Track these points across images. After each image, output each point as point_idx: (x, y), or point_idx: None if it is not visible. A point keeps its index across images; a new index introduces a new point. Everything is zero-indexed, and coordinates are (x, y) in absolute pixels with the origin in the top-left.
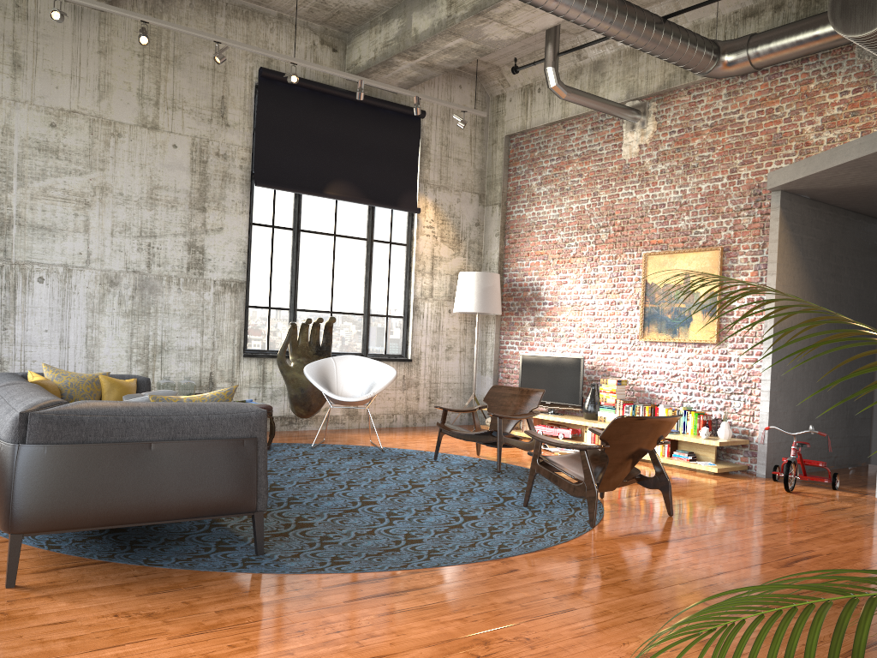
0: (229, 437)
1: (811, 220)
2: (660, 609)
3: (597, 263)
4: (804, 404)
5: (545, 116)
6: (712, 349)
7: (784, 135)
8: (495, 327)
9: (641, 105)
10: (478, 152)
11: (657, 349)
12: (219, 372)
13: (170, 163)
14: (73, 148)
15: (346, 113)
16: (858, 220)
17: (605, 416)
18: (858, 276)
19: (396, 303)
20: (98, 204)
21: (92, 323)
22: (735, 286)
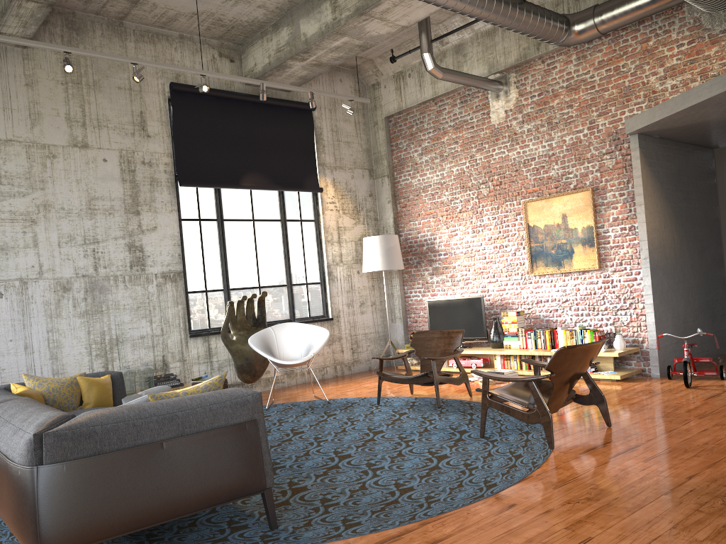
0: (232, 423)
1: (663, 155)
2: (666, 524)
3: (482, 215)
4: (679, 310)
5: (418, 96)
6: (596, 275)
7: (632, 87)
8: (399, 280)
9: (503, 77)
10: (363, 134)
11: (546, 280)
12: (170, 354)
13: (102, 175)
14: (14, 173)
15: (249, 114)
16: (696, 151)
17: (510, 344)
18: (702, 197)
19: (313, 272)
20: (43, 220)
21: (52, 327)
22: (608, 219)
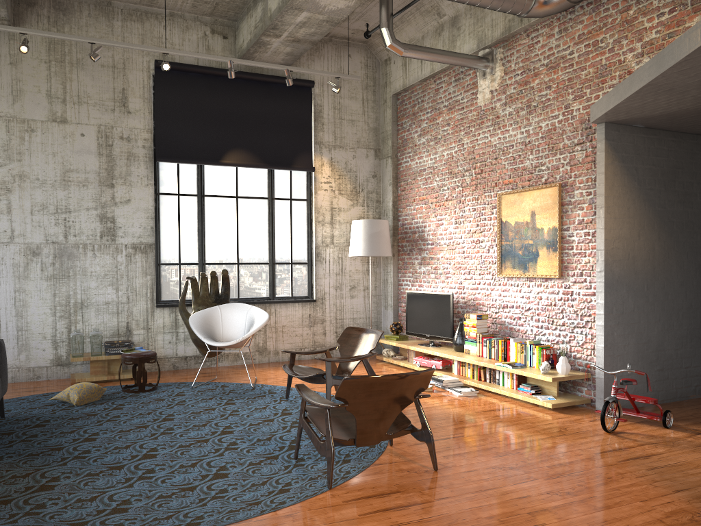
0: None
1: (648, 149)
2: None
3: (464, 205)
4: (651, 336)
5: (419, 73)
6: (557, 284)
7: (608, 66)
8: (392, 267)
9: (490, 53)
10: (371, 112)
11: (513, 284)
12: (135, 321)
13: (79, 149)
14: None
15: (239, 91)
16: None
17: (469, 349)
18: None
19: (300, 251)
20: (17, 189)
21: (19, 287)
22: (573, 221)
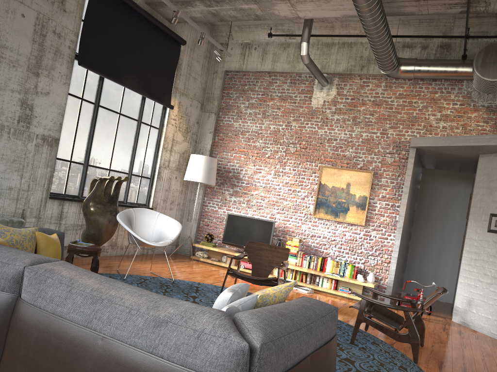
0: (330, 337)
1: (416, 165)
2: None
3: (285, 165)
4: (400, 263)
5: (258, 66)
6: (360, 229)
7: (417, 118)
8: (202, 192)
9: (329, 78)
10: (204, 76)
11: (323, 223)
12: (30, 209)
13: (17, 28)
14: None
15: (142, 27)
16: (420, 167)
17: (288, 260)
18: (416, 195)
19: (147, 168)
20: None
21: None
22: (378, 195)
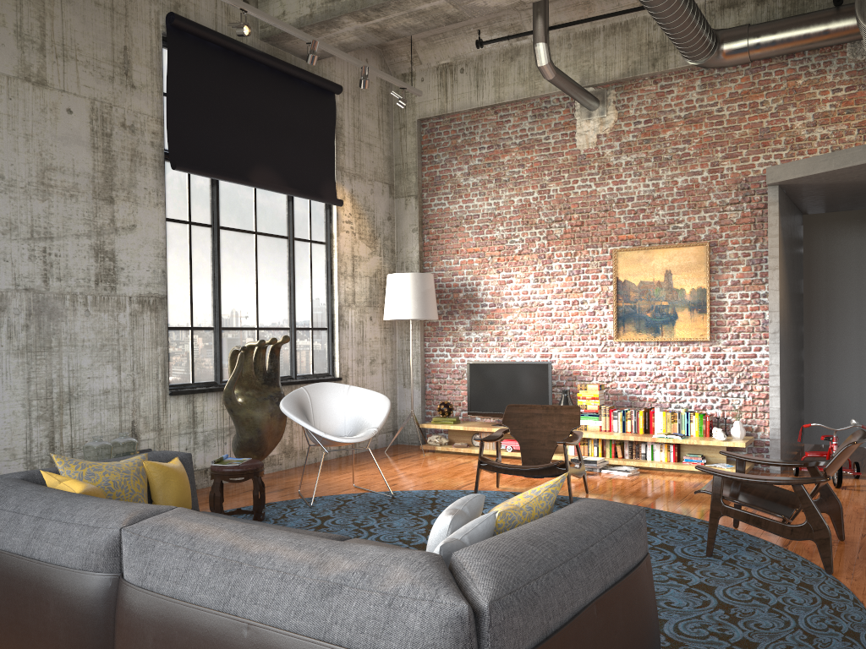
0: (635, 562)
1: (786, 215)
2: None
3: (551, 260)
4: (788, 395)
5: (473, 99)
6: (703, 347)
7: (772, 130)
8: (420, 334)
9: (599, 93)
10: (386, 137)
11: (635, 349)
12: (143, 419)
13: (64, 134)
14: None
15: (263, 82)
16: (797, 214)
17: (586, 424)
18: (798, 267)
19: (320, 313)
20: None
21: None
22: (725, 282)
